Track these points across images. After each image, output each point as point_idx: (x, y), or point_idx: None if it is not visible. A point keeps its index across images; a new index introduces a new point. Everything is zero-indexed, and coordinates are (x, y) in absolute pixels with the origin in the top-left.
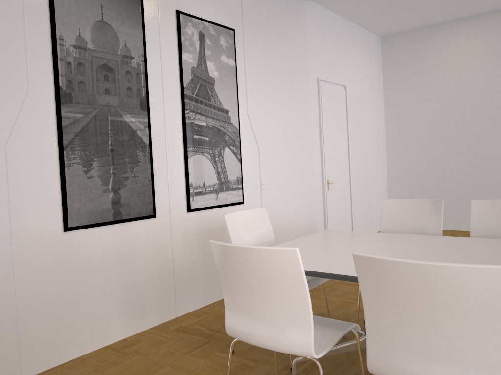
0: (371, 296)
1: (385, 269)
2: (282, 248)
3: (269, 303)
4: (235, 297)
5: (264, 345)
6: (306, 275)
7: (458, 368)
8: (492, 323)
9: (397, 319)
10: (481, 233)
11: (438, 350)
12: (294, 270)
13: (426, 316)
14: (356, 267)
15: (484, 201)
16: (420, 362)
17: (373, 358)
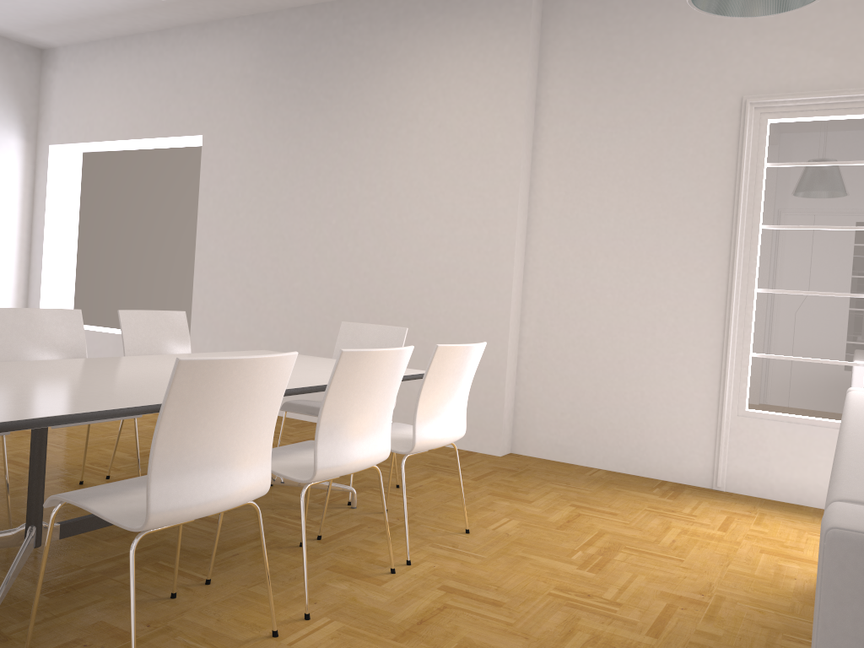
0: (337, 393)
1: (366, 360)
2: (290, 354)
3: (239, 439)
4: (184, 450)
5: (226, 505)
6: (143, 414)
7: (375, 438)
8: (393, 393)
9: (349, 411)
10: (10, 357)
11: (368, 429)
12: (284, 382)
13: (370, 399)
14: (339, 365)
15: (6, 310)
16: (358, 445)
17: (323, 461)
